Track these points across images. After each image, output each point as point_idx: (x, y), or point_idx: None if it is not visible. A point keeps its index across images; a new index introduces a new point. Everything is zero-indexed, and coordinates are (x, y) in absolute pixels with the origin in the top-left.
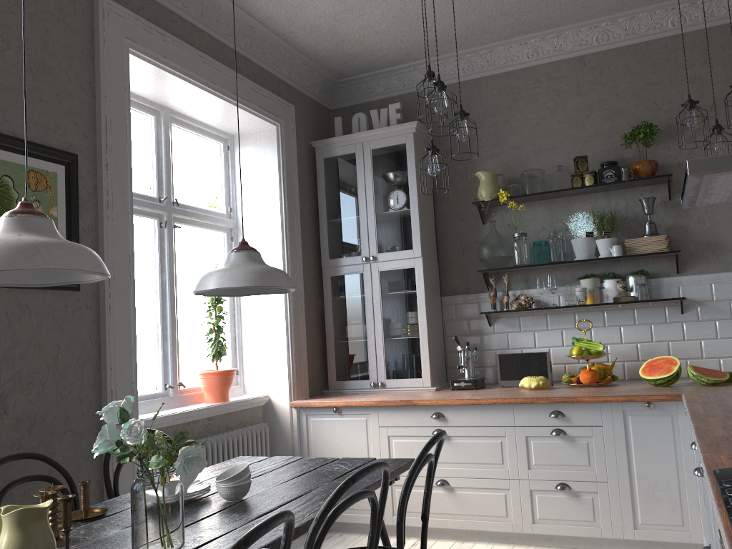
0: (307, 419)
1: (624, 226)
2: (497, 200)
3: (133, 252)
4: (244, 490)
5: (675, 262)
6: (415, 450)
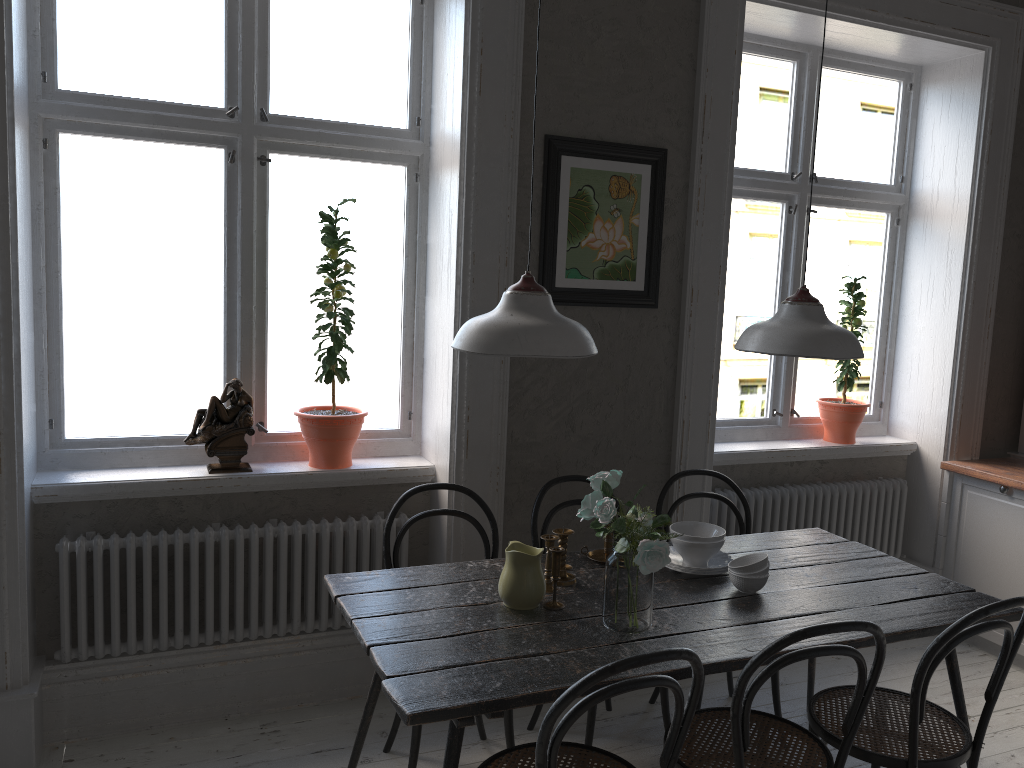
0: (963, 490)
1: None
2: None
3: (725, 262)
4: (754, 585)
5: None
6: None
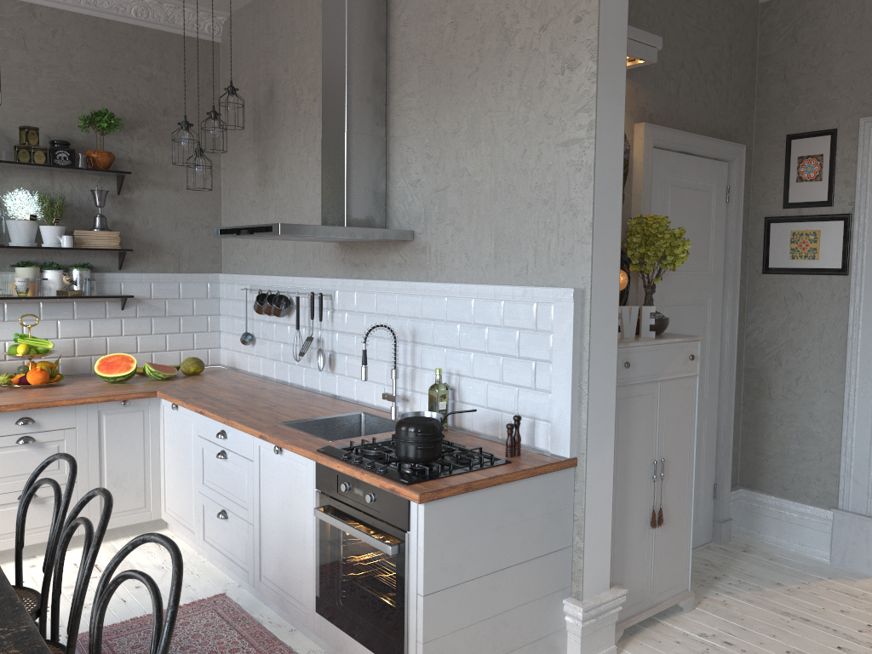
0: None
1: (68, 214)
2: None
3: None
4: None
5: (120, 259)
6: None
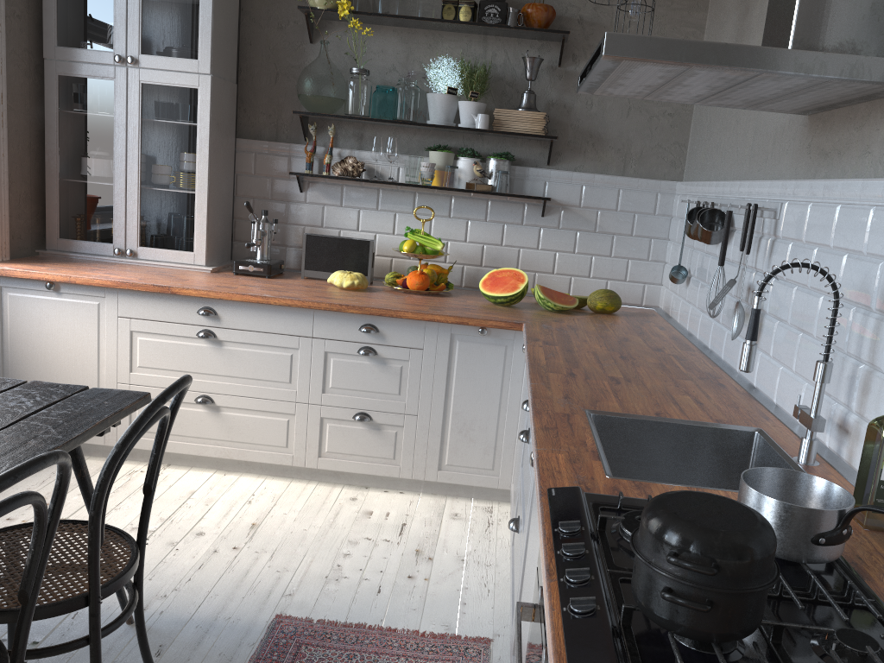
0: (2, 294)
1: (497, 90)
2: (336, 12)
3: None
4: None
5: (549, 151)
6: (170, 354)
